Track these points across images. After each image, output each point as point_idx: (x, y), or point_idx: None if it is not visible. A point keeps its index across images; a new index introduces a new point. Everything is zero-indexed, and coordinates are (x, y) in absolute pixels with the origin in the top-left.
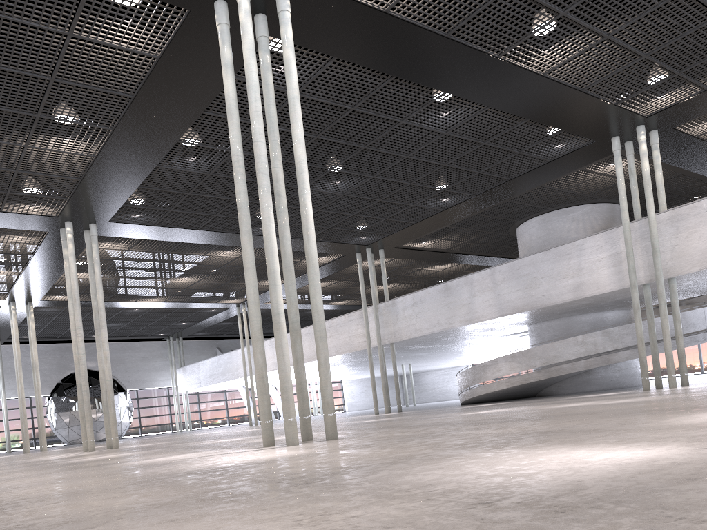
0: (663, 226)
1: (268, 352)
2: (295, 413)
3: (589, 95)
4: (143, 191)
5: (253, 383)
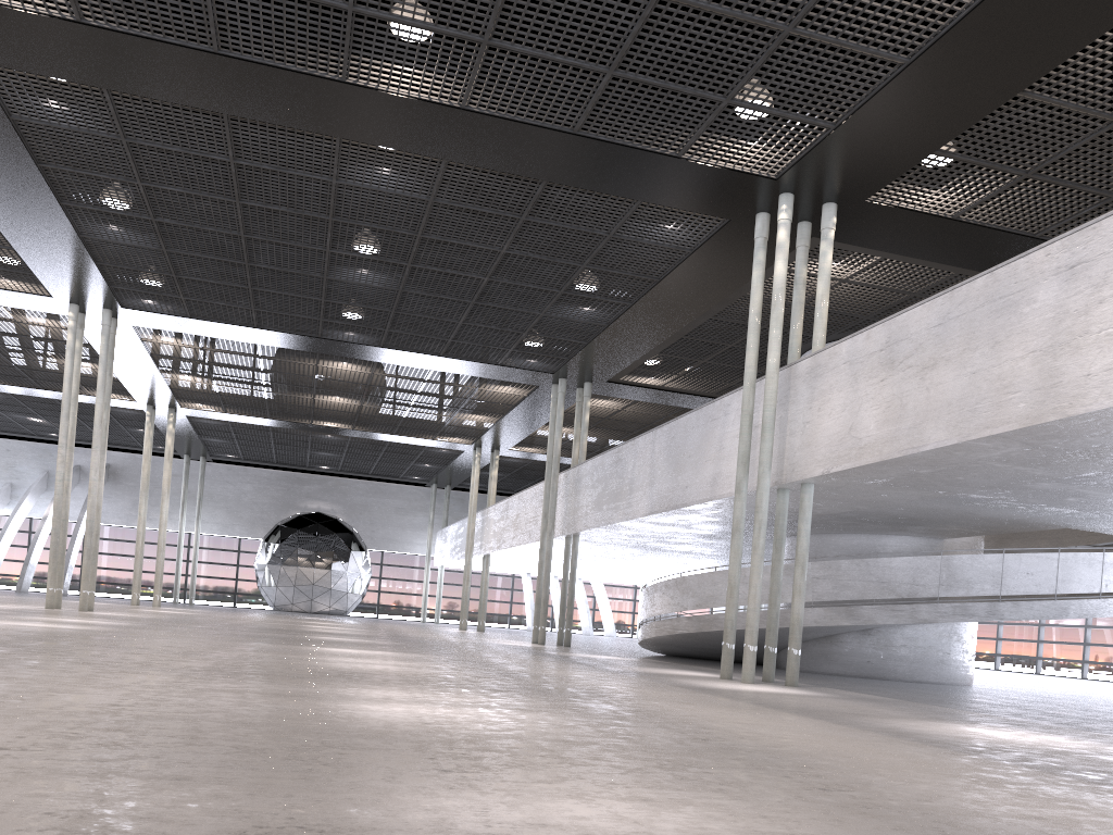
0: (801, 385)
1: (491, 524)
2: (609, 628)
3: (595, 140)
4: (112, 269)
5: (530, 570)
